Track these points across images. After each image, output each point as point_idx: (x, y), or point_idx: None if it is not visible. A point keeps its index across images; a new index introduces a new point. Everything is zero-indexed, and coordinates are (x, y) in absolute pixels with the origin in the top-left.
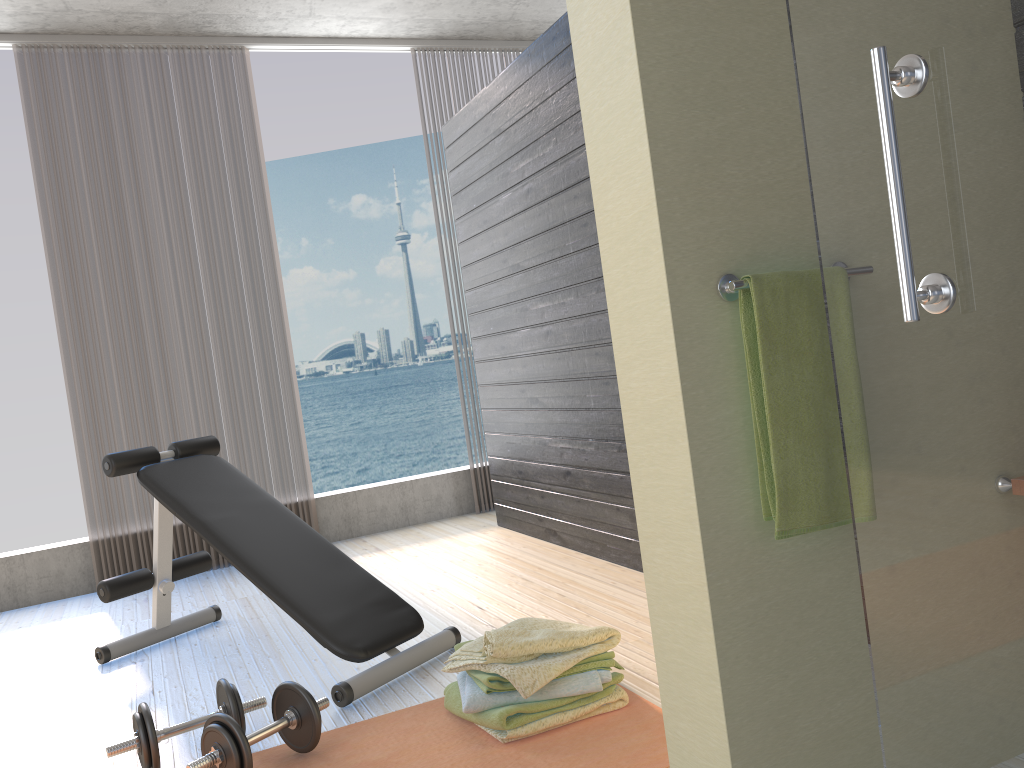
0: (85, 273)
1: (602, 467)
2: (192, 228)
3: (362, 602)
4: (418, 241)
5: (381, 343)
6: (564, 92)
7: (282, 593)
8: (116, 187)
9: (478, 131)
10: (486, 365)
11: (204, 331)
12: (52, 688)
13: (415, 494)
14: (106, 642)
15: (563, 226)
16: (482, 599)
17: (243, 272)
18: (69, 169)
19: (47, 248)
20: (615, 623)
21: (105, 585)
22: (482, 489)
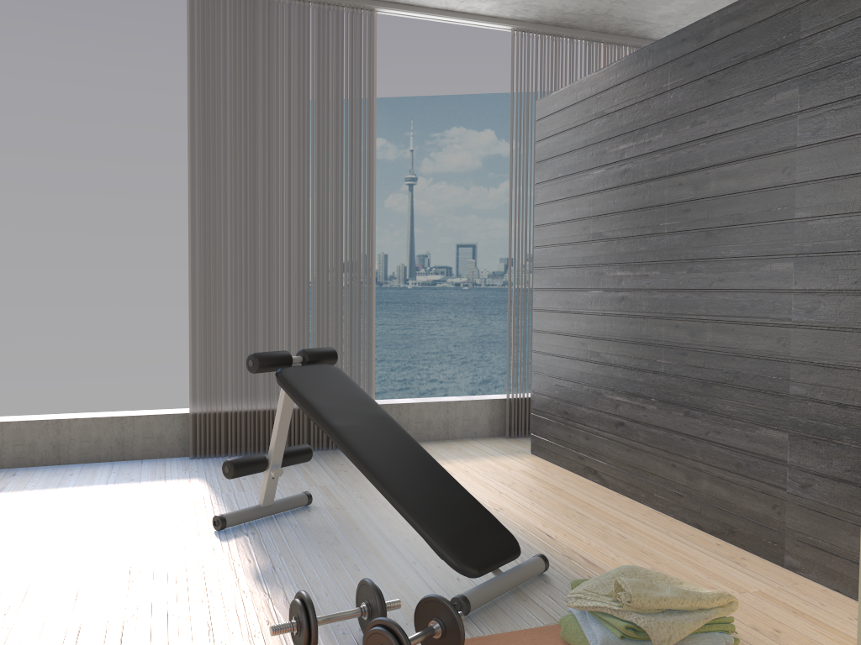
0: (217, 186)
1: (662, 426)
2: (309, 159)
3: (469, 521)
4: (423, 184)
5: (380, 265)
6: (686, 89)
7: (405, 503)
8: (253, 116)
9: (577, 110)
10: (545, 314)
11: (306, 249)
12: (180, 547)
13: (457, 413)
14: (213, 509)
15: (660, 208)
16: (547, 527)
17: (345, 203)
18: (217, 95)
19: (190, 160)
20: (687, 575)
21: (231, 464)
22: (512, 417)
